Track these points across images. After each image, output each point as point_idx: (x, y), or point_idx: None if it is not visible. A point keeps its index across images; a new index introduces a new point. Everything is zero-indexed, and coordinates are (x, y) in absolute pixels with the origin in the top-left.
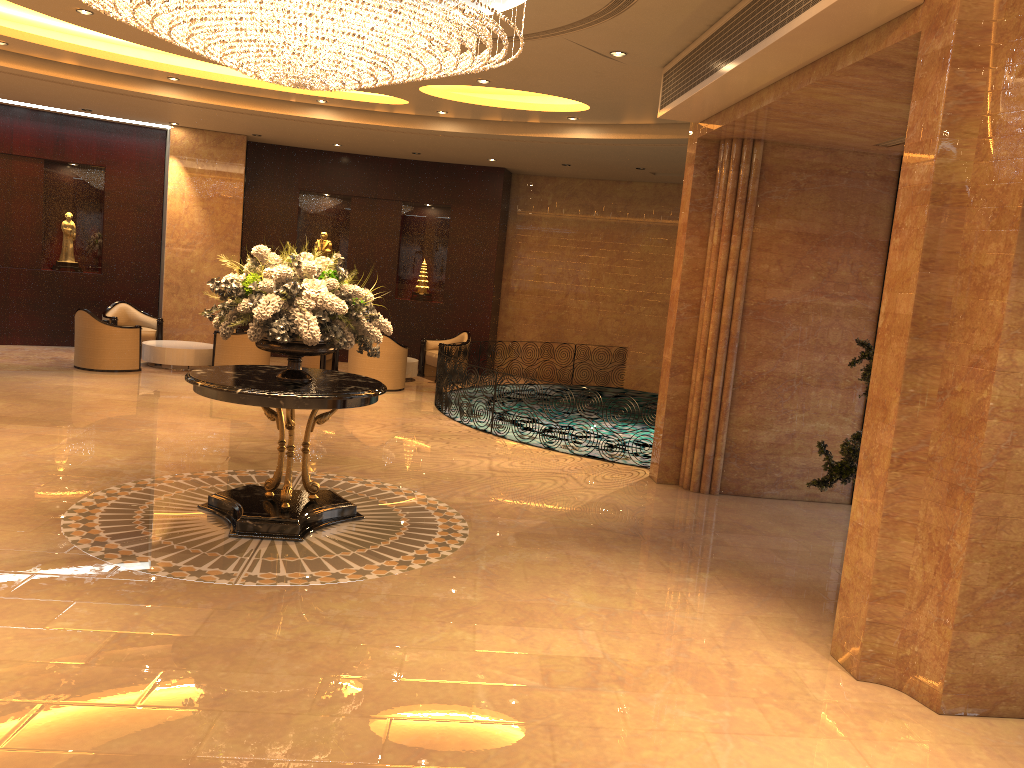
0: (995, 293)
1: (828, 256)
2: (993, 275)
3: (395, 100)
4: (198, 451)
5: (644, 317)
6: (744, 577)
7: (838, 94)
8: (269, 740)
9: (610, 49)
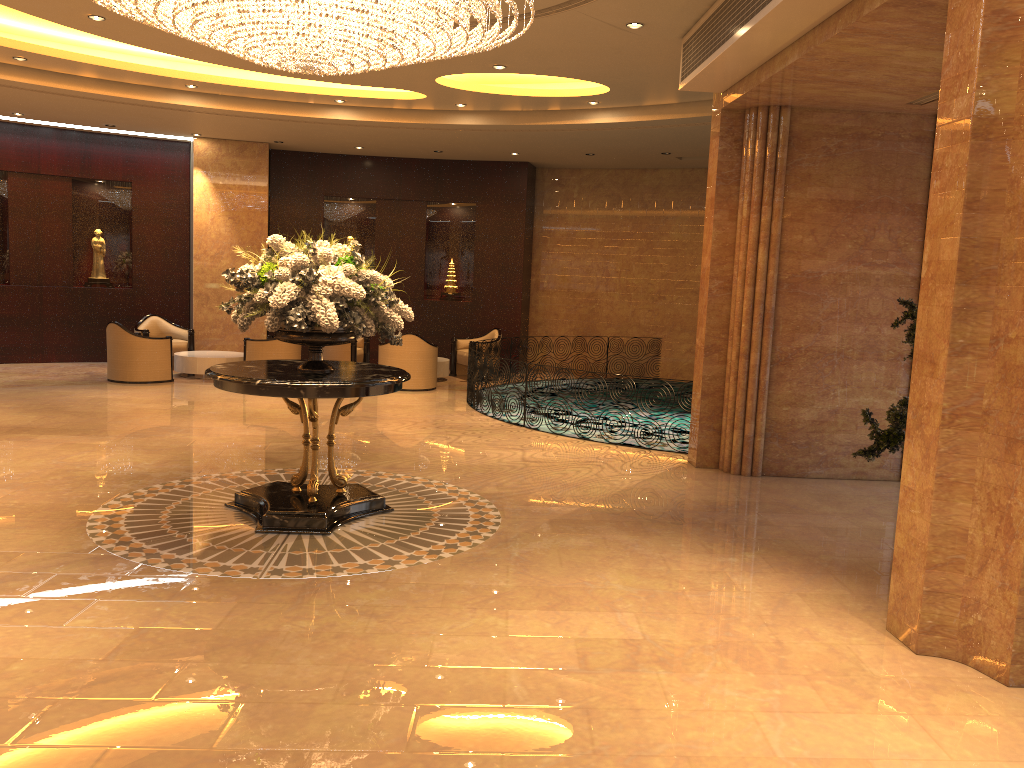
0: None
1: (864, 223)
2: None
3: (413, 95)
4: (227, 453)
5: (677, 306)
6: (790, 555)
7: (866, 44)
8: (290, 730)
9: (626, 21)
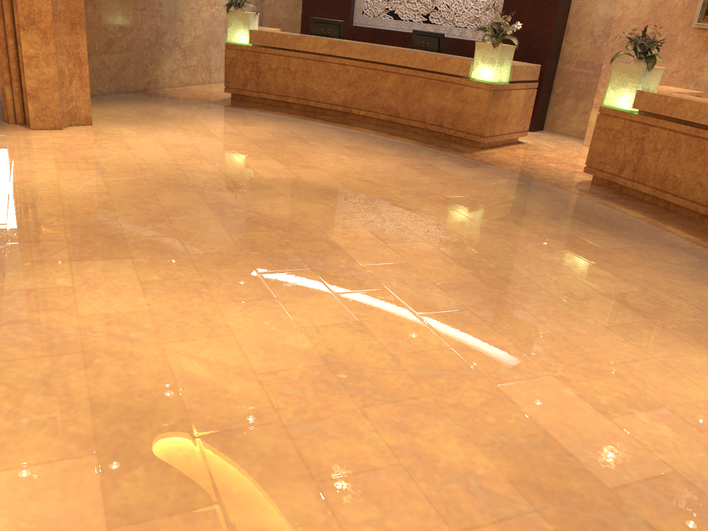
0: None
1: None
2: None
3: None
4: None
5: None
6: None
7: None
8: (192, 207)
9: None
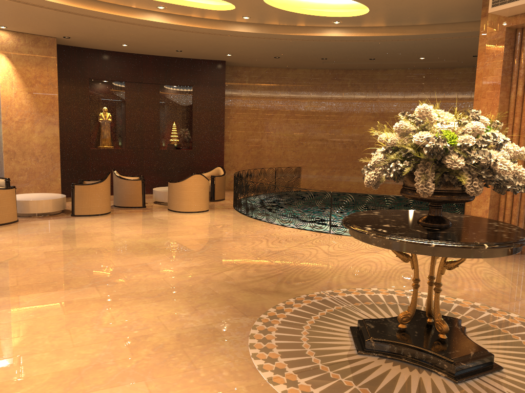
0: None
1: None
2: None
3: (219, 7)
4: (218, 289)
5: (310, 148)
6: None
7: None
8: None
9: None
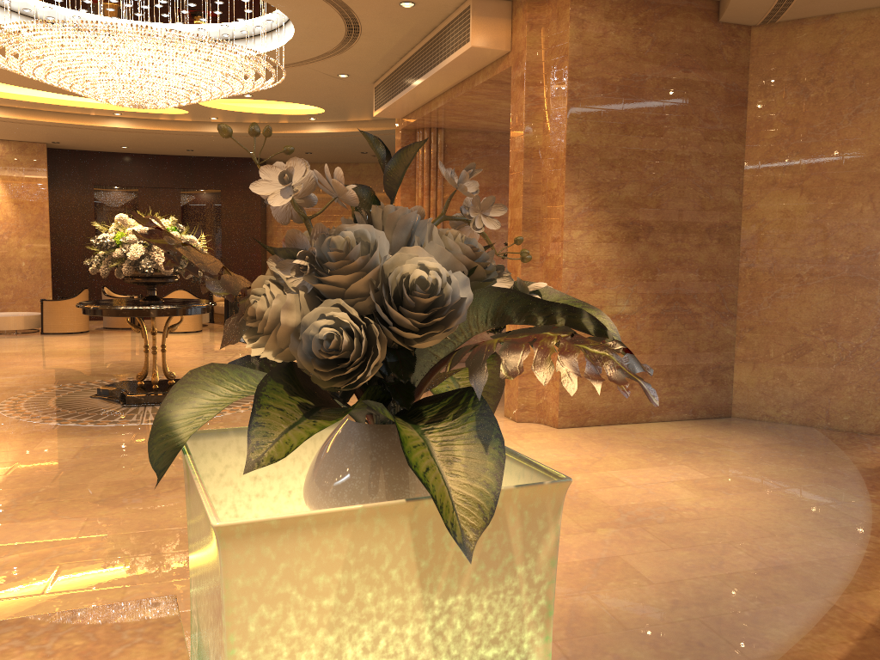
0: (559, 202)
1: None
2: (557, 193)
3: (177, 111)
4: (67, 373)
5: None
6: None
7: (480, 99)
8: None
9: (338, 73)
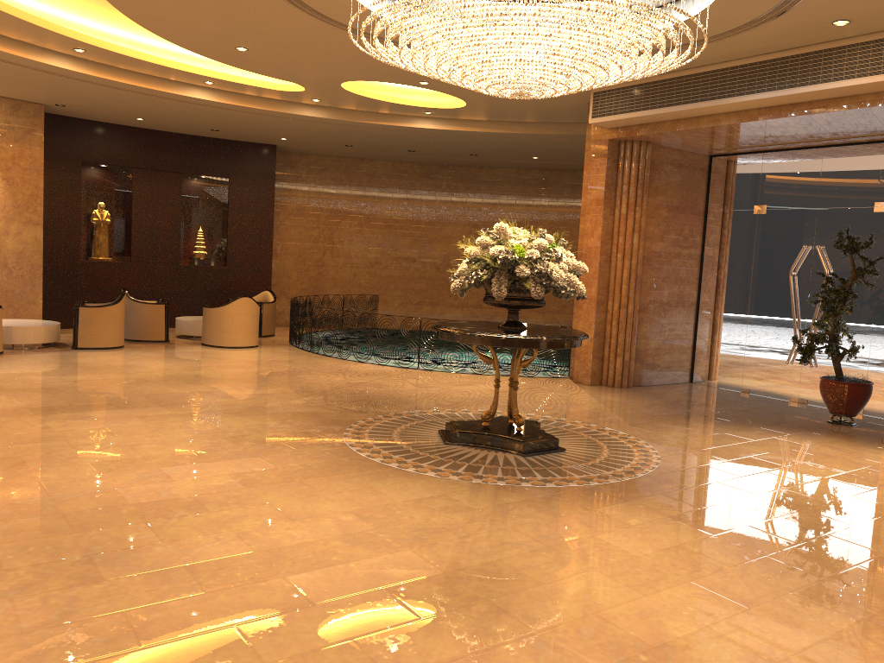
0: None
1: (680, 220)
2: None
3: (284, 87)
4: (301, 409)
5: (391, 269)
6: (769, 426)
7: (787, 122)
8: (879, 539)
9: None
